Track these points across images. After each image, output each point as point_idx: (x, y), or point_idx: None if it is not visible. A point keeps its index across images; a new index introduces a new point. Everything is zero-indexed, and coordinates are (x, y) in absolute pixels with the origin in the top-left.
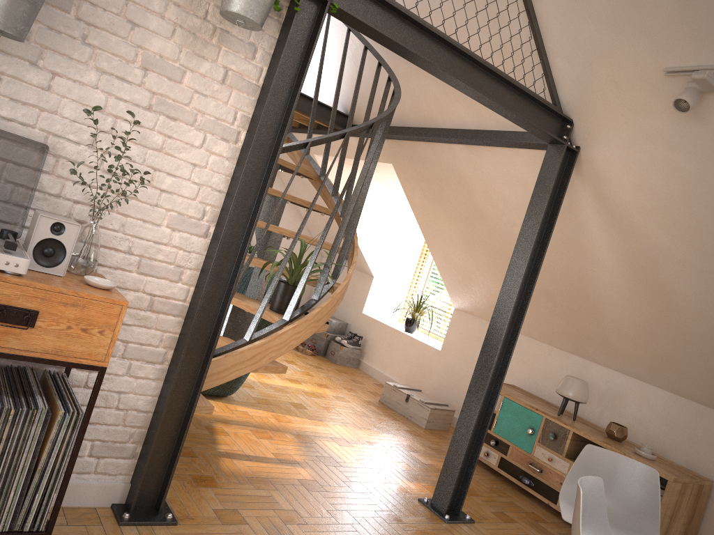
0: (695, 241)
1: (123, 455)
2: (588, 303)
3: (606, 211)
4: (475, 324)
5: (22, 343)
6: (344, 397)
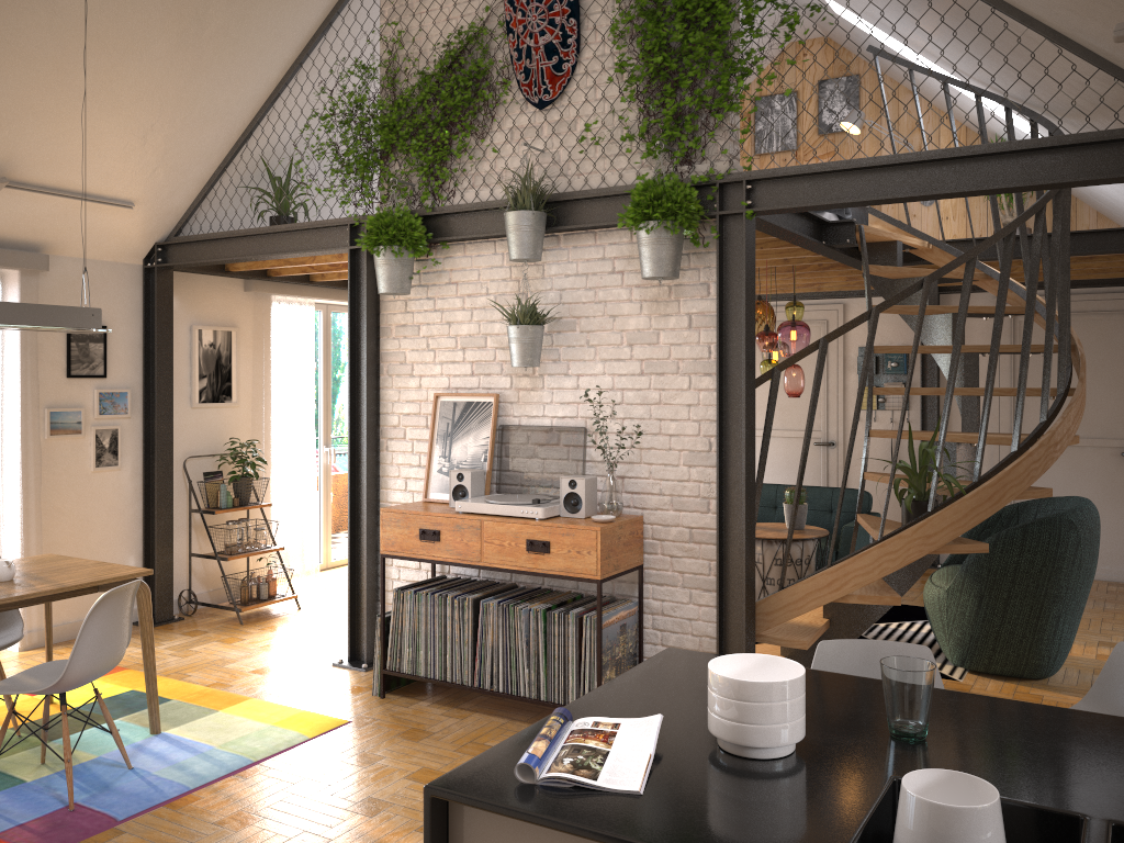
0: None
1: None
2: None
3: None
4: None
5: (546, 565)
6: None
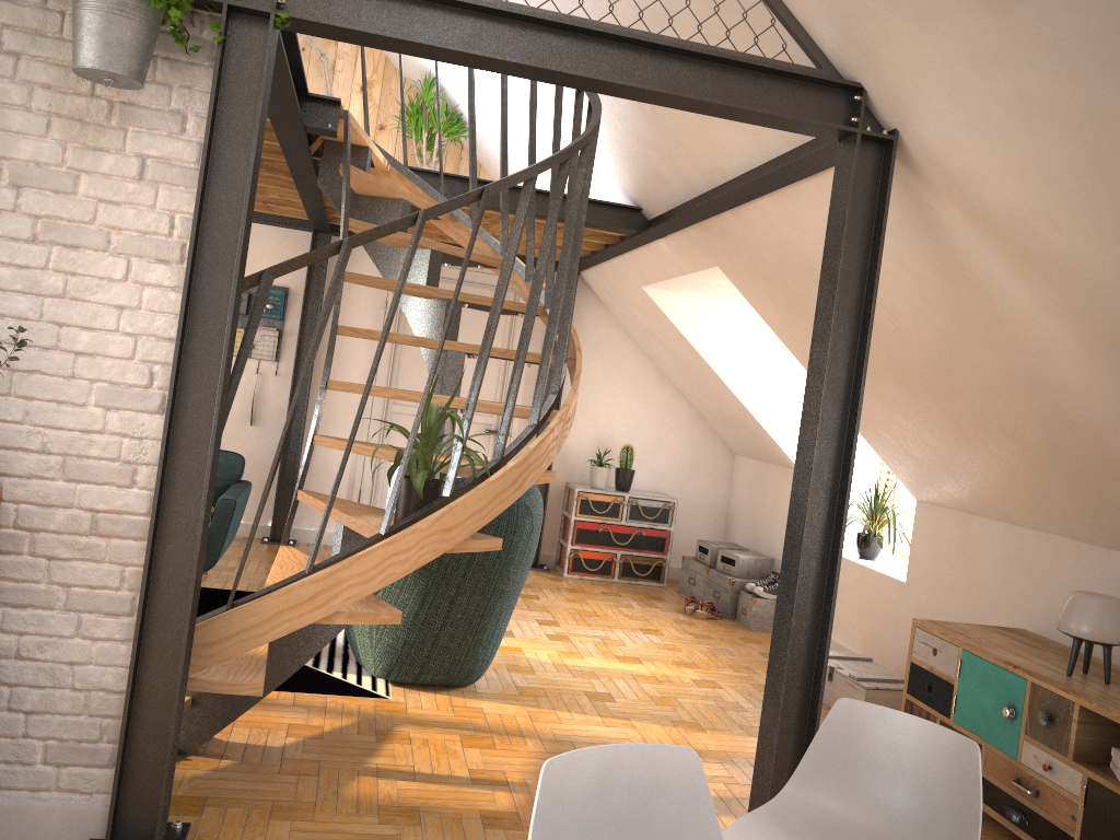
0: None
1: (97, 761)
2: (1079, 436)
3: (999, 238)
4: (950, 524)
5: None
6: (716, 681)
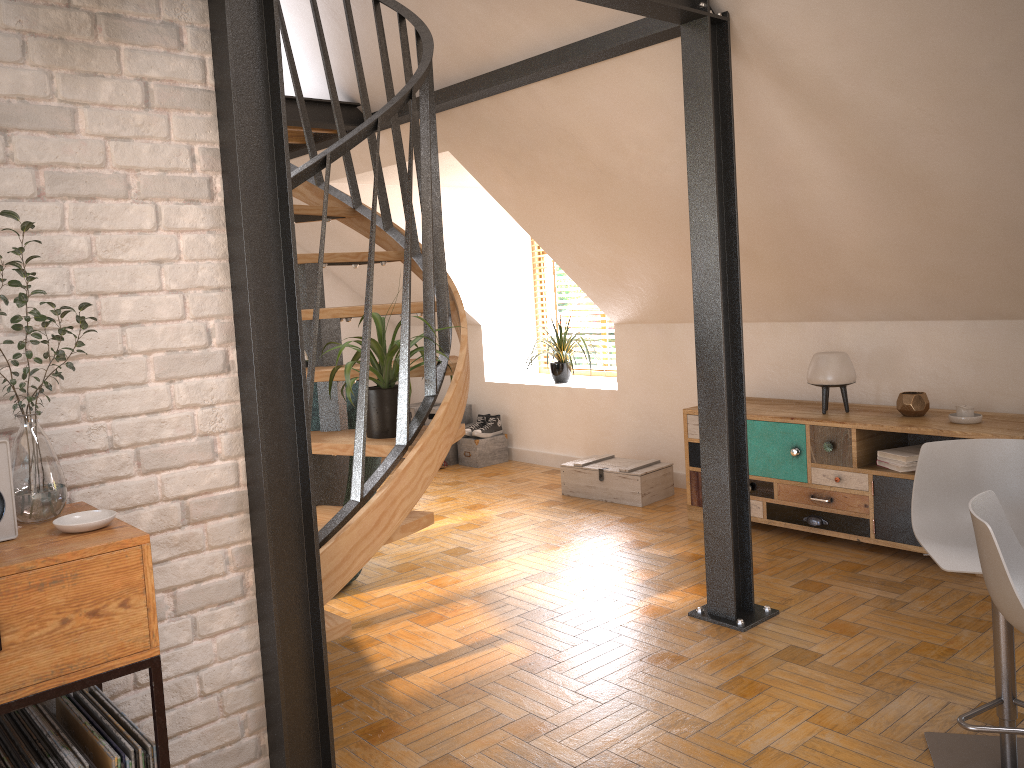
0: (945, 88)
1: (244, 759)
2: (809, 241)
3: (798, 95)
4: (652, 335)
5: None
6: (513, 510)
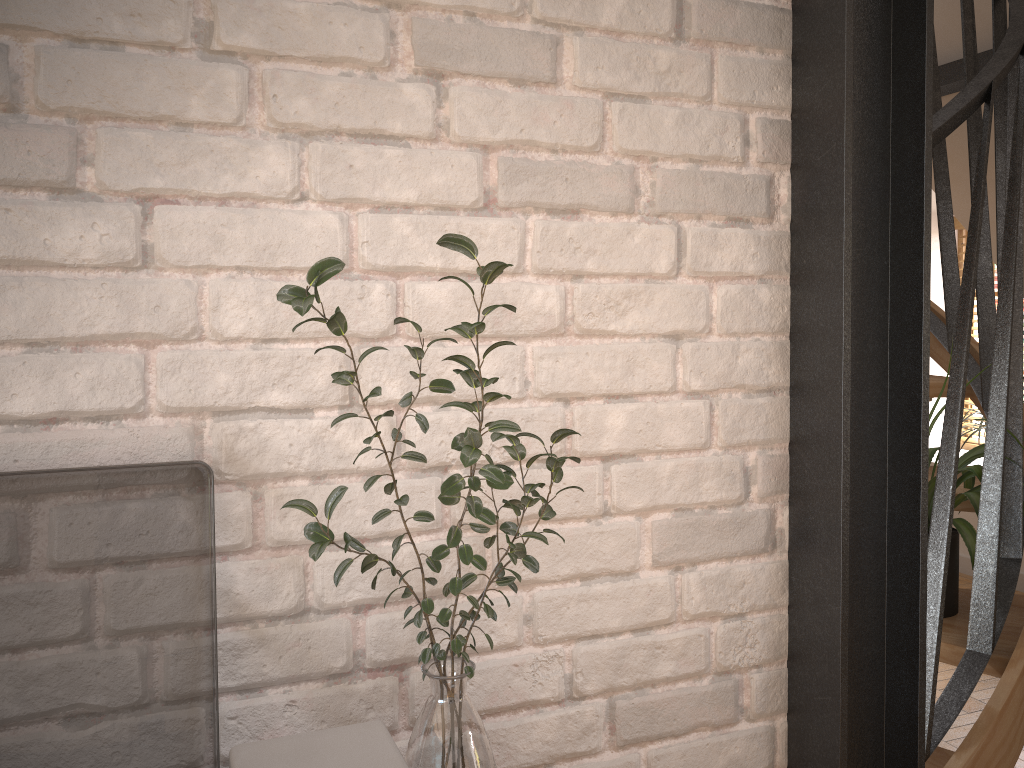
0: None
1: None
2: None
3: None
4: None
5: None
6: None
